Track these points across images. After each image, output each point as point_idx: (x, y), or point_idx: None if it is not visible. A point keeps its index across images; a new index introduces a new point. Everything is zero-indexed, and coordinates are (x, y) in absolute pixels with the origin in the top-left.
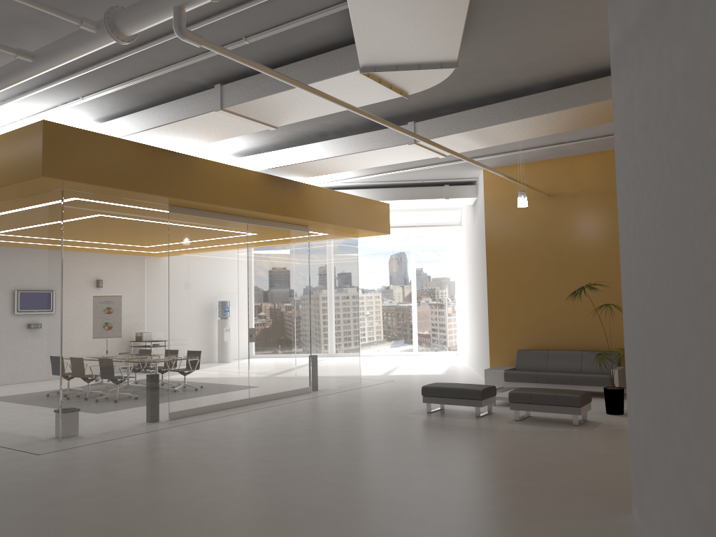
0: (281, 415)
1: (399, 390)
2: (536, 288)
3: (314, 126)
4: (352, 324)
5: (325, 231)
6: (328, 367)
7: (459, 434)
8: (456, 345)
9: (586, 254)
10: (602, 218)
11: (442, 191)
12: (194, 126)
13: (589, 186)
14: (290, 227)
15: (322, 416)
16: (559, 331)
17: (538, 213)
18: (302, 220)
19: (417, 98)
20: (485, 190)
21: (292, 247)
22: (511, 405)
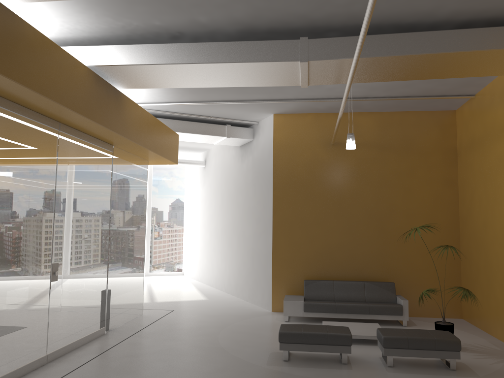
0: None
1: (200, 324)
2: (319, 224)
3: (181, 21)
4: (140, 253)
5: (125, 154)
6: (120, 302)
7: None
8: (182, 267)
9: (364, 197)
10: (378, 168)
11: (225, 130)
12: None
13: (368, 139)
14: (98, 143)
15: None
16: (337, 263)
17: (323, 158)
18: (119, 136)
19: (329, 8)
20: (275, 133)
21: (98, 167)
22: (385, 350)
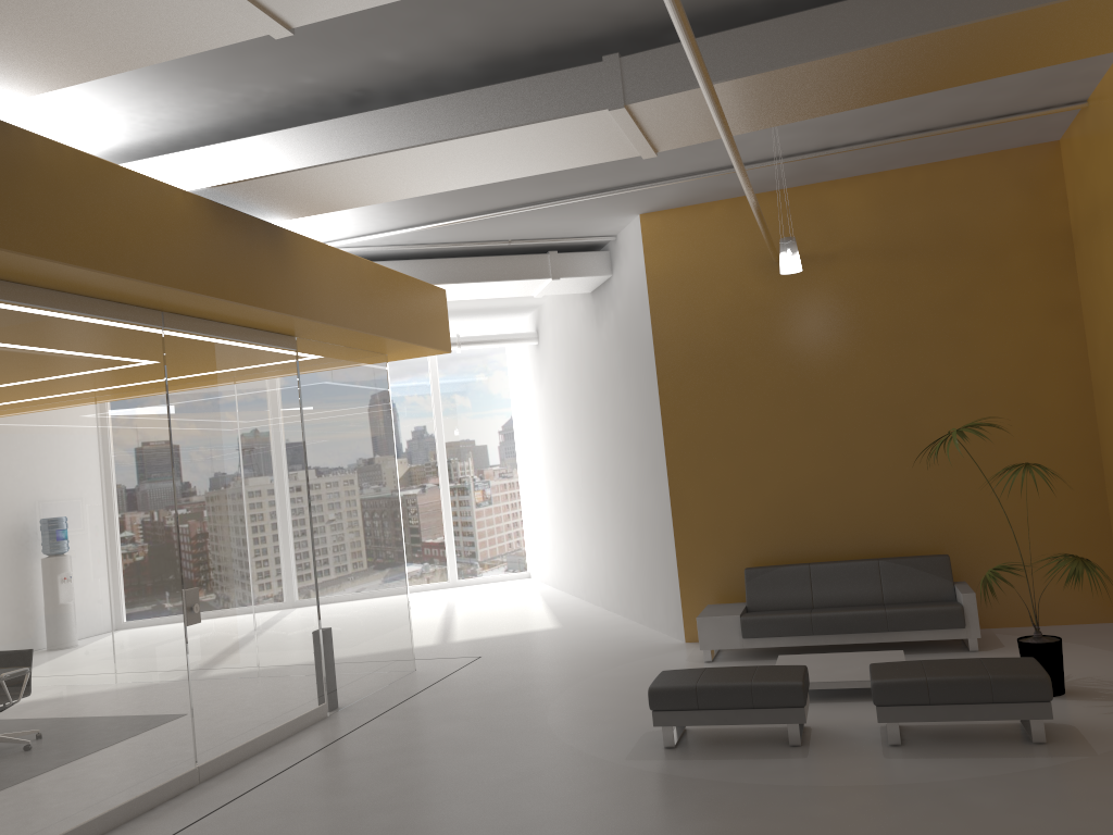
0: (313, 817)
1: (522, 683)
2: (766, 443)
3: (352, 68)
4: (392, 547)
5: (328, 348)
6: (356, 651)
7: (841, 822)
8: (526, 561)
9: (862, 372)
10: (887, 300)
11: (546, 265)
12: (32, 7)
13: (858, 240)
14: (258, 338)
15: (426, 803)
16: (817, 524)
17: (760, 297)
18: (293, 319)
19: None
20: (647, 256)
21: (266, 386)
22: (880, 712)
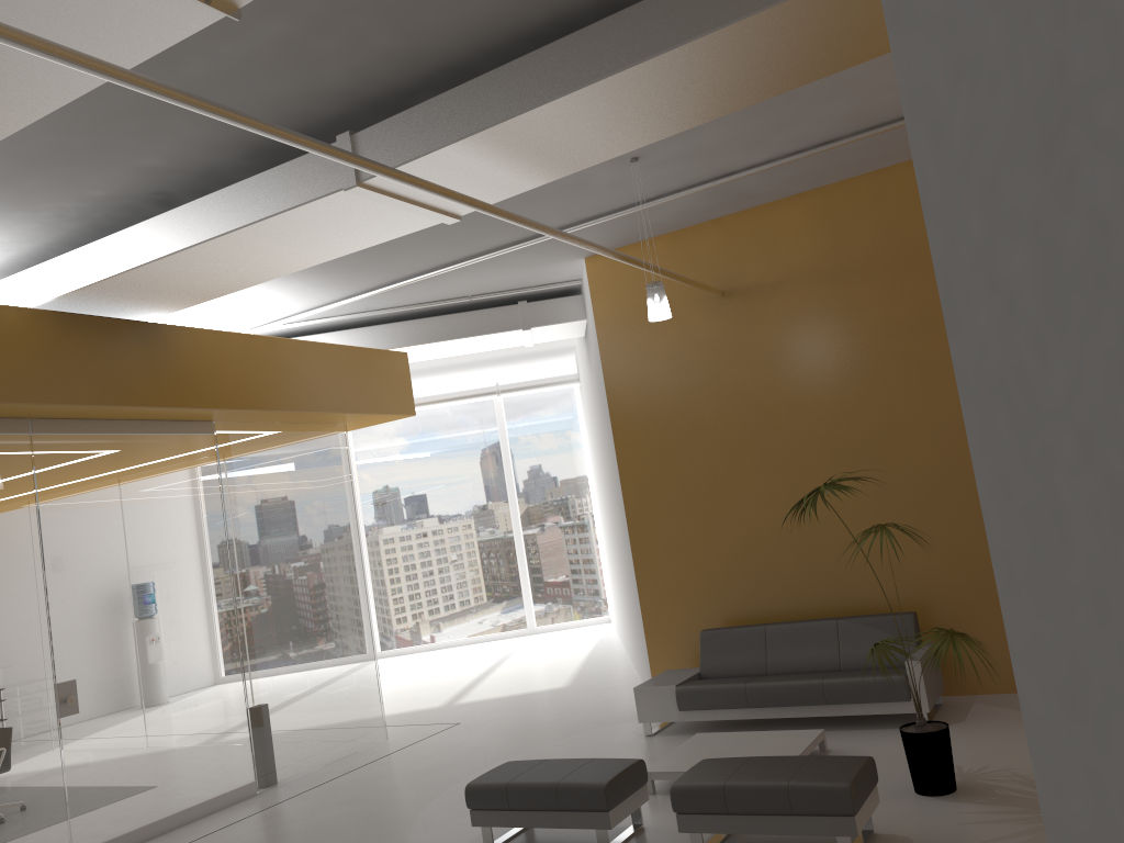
0: None
1: (457, 758)
2: (724, 492)
3: (126, 177)
4: (352, 616)
5: (260, 427)
6: (300, 725)
7: None
8: (605, 605)
9: (817, 409)
10: (838, 328)
11: (516, 316)
12: None
13: (803, 264)
14: (161, 429)
15: None
16: (782, 578)
17: (707, 334)
18: (178, 410)
19: (335, 63)
20: (595, 300)
21: (172, 474)
22: (681, 820)
